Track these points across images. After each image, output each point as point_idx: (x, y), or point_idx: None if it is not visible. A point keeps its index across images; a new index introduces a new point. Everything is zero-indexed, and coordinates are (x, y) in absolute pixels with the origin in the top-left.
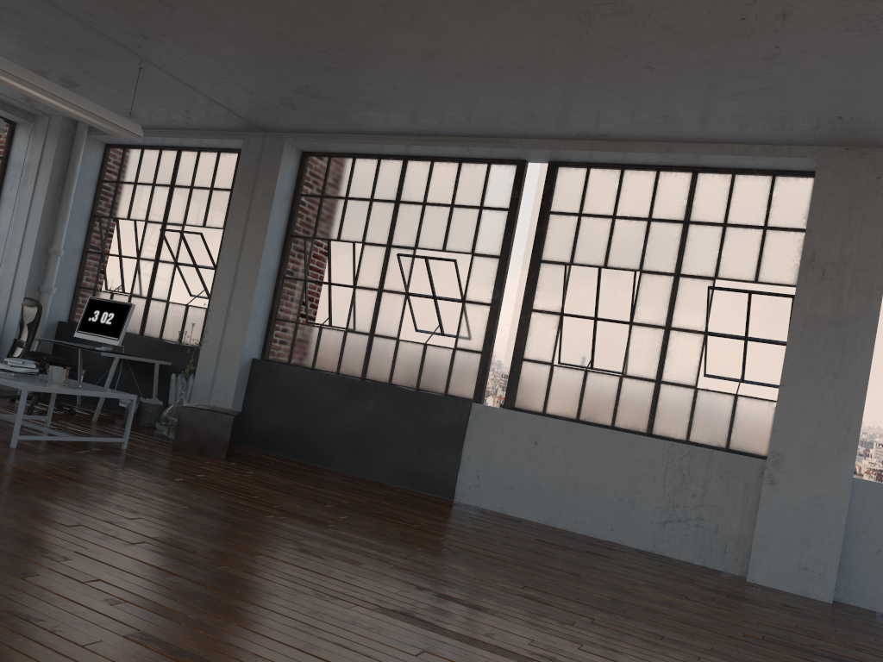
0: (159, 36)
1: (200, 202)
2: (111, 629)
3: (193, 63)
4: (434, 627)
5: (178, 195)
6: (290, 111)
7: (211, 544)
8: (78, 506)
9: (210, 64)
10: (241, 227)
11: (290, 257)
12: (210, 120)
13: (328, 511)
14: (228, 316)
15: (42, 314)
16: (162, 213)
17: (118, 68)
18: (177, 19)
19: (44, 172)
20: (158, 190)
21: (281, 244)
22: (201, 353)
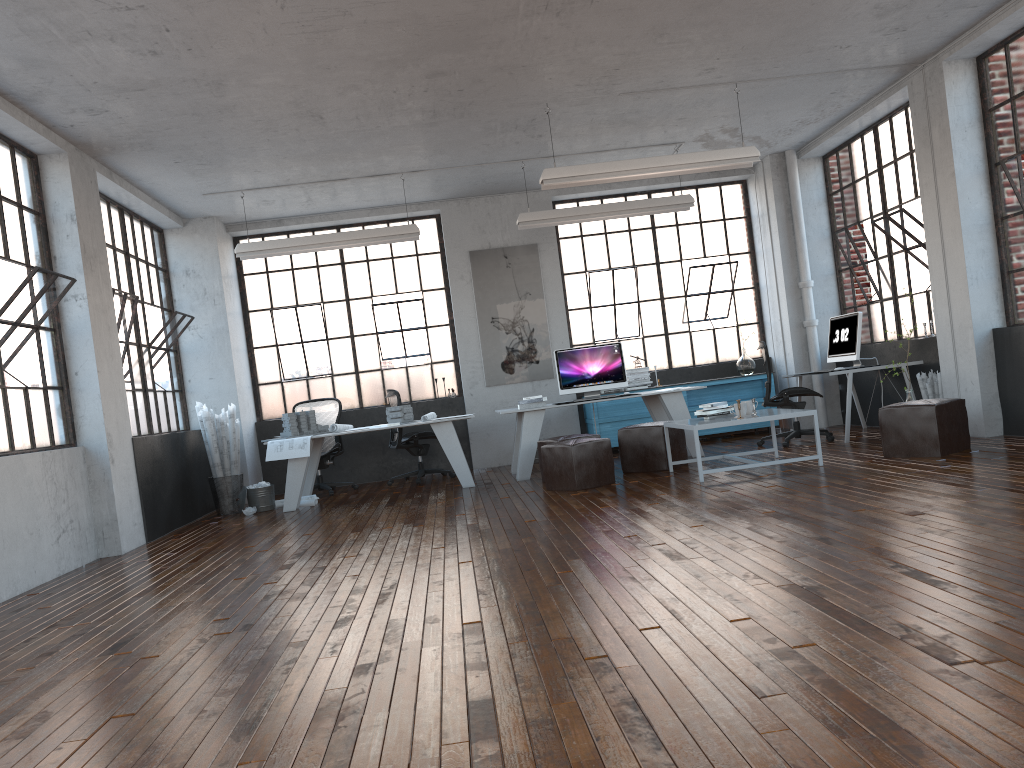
0: (716, 62)
1: (906, 173)
2: (517, 599)
3: (768, 59)
4: (817, 600)
5: (887, 175)
6: (905, 34)
7: (727, 540)
8: (664, 521)
9: (779, 51)
10: (931, 183)
11: (1001, 191)
12: (862, 86)
13: (963, 496)
14: (948, 291)
15: (811, 348)
16: (880, 202)
17: (736, 100)
18: (704, 43)
19: (771, 215)
20: (870, 180)
21: (985, 180)
22: (937, 342)
